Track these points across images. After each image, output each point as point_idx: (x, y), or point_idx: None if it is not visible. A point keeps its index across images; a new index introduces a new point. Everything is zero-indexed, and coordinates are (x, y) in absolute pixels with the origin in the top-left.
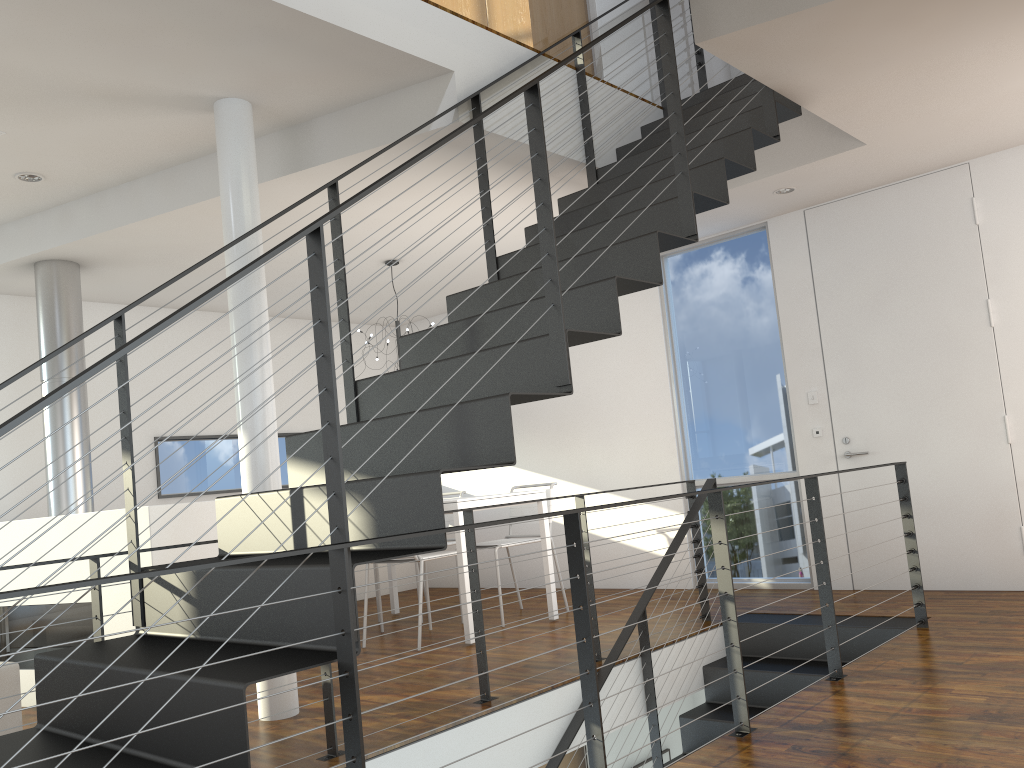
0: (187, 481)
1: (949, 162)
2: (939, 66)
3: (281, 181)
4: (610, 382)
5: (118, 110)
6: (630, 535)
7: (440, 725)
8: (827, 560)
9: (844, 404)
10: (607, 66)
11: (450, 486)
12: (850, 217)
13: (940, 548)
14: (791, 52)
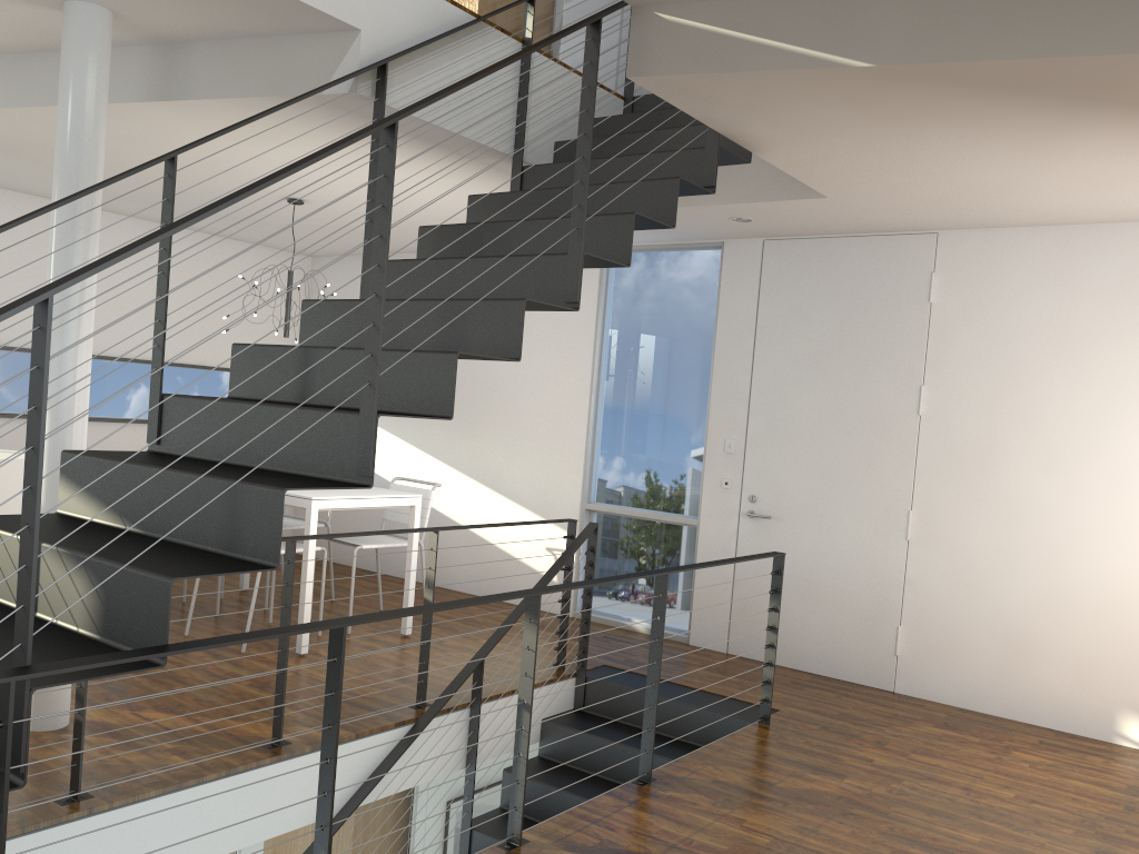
0: (24, 400)
1: (918, 228)
2: (901, 147)
3: (146, 106)
4: (529, 377)
5: None
6: (518, 547)
7: (211, 774)
8: (660, 662)
9: (759, 460)
10: (563, 43)
11: None
12: (808, 260)
13: (818, 630)
14: (736, 105)
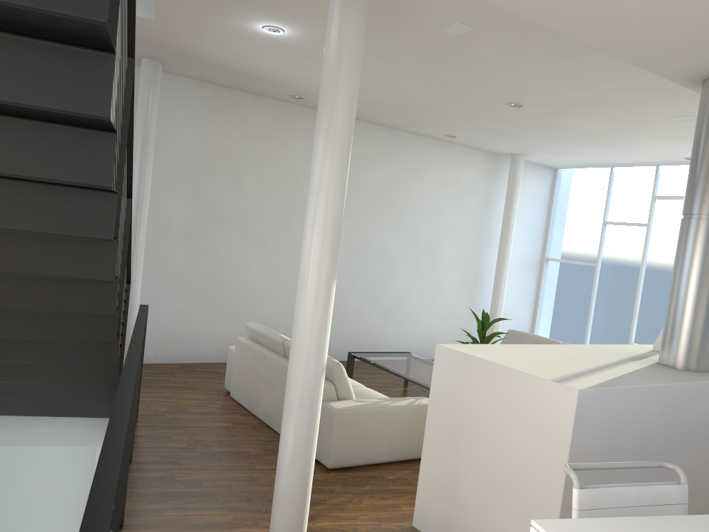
0: None
1: None
2: None
3: None
4: None
5: None
6: None
7: None
8: None
9: None
10: None
11: None
12: None
13: None
14: None
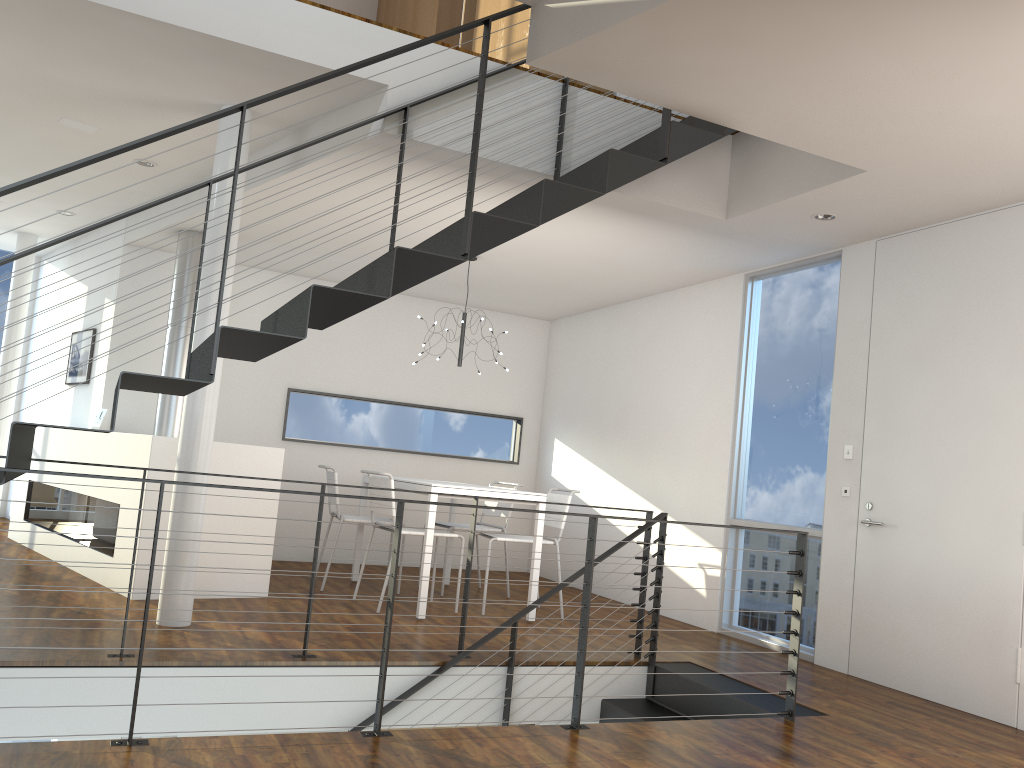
0: (314, 430)
1: (1017, 197)
2: (850, 87)
3: (291, 177)
4: (688, 402)
5: (158, 113)
6: (677, 563)
7: (229, 661)
8: (588, 605)
9: (874, 465)
10: None
11: (560, 481)
12: (916, 253)
13: (934, 651)
14: (642, 72)
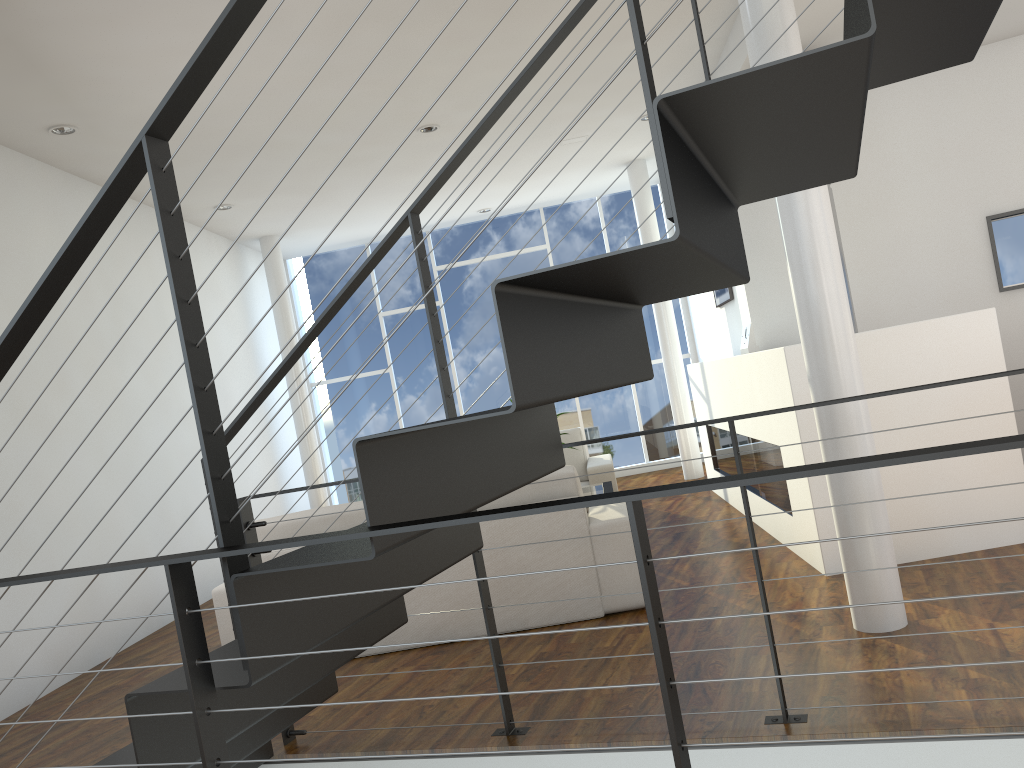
0: None
1: None
2: None
3: None
4: None
5: None
6: None
7: (973, 727)
8: None
9: None
10: None
11: None
12: None
13: None
14: None
